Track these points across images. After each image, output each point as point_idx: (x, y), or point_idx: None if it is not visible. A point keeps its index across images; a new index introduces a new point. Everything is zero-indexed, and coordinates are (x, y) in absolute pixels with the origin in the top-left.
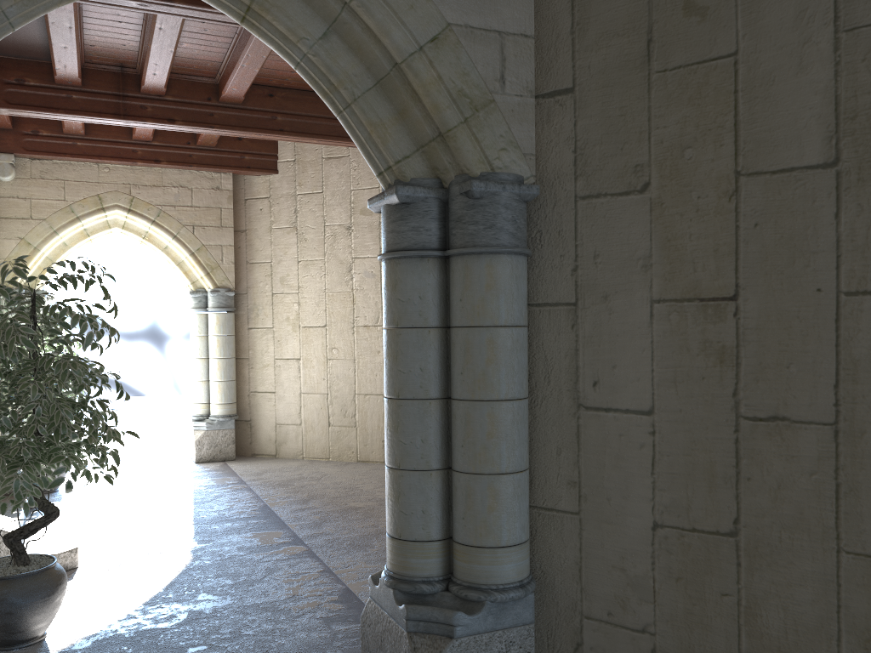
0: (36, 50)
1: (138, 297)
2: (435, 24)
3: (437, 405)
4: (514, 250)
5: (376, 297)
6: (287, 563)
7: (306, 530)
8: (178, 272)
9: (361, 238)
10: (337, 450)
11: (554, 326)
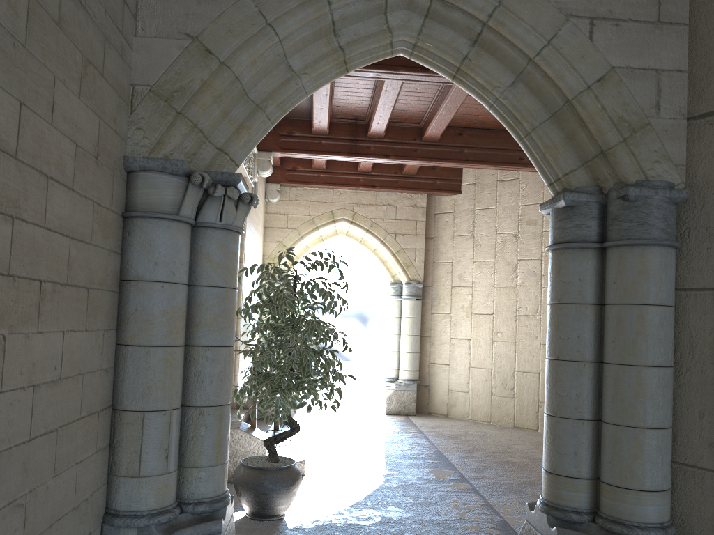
0: (301, 112)
1: (351, 286)
2: (601, 68)
3: (590, 367)
4: (663, 242)
5: (536, 292)
6: (456, 494)
7: (471, 473)
8: (382, 268)
9: (526, 244)
10: (497, 416)
11: (699, 308)
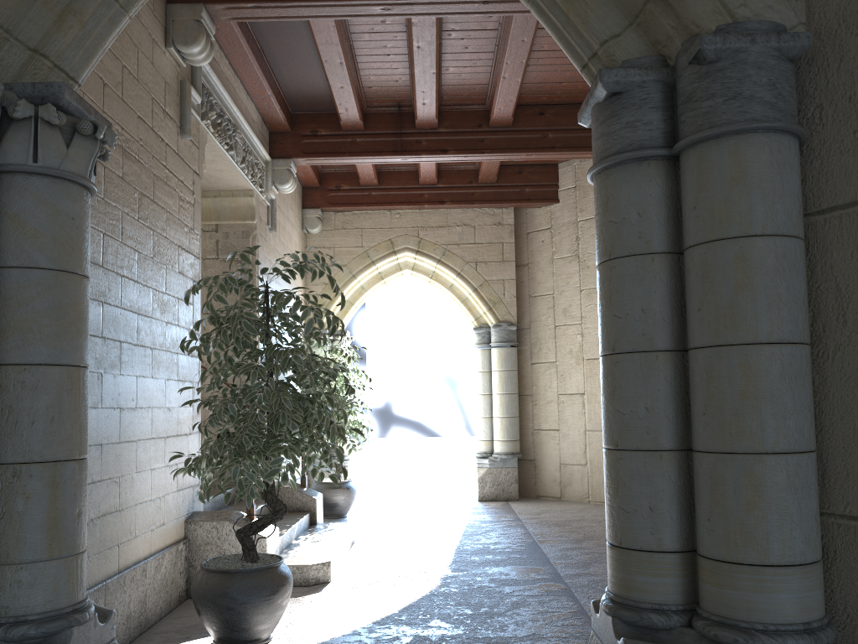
0: (324, 101)
1: (433, 340)
2: None
3: (668, 359)
4: (772, 124)
5: None
6: (538, 599)
7: (570, 569)
8: (462, 309)
9: None
10: None
11: (849, 238)
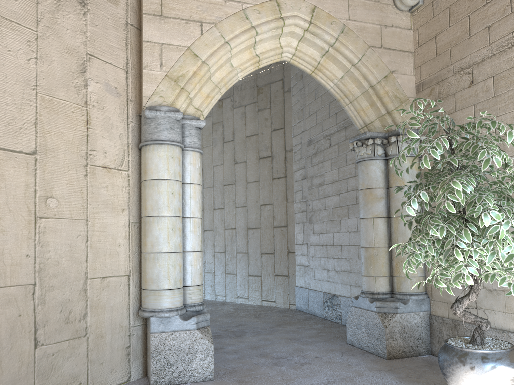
0: None
1: None
2: None
3: None
4: None
5: None
6: None
7: None
8: None
9: None
10: None
11: None
